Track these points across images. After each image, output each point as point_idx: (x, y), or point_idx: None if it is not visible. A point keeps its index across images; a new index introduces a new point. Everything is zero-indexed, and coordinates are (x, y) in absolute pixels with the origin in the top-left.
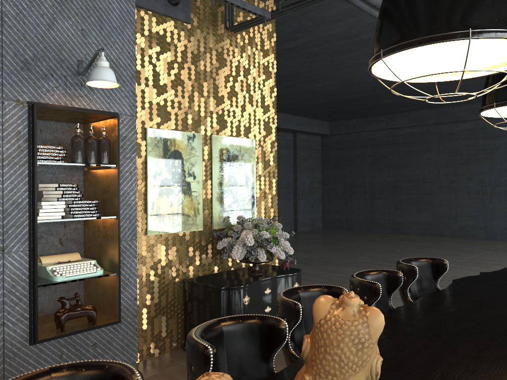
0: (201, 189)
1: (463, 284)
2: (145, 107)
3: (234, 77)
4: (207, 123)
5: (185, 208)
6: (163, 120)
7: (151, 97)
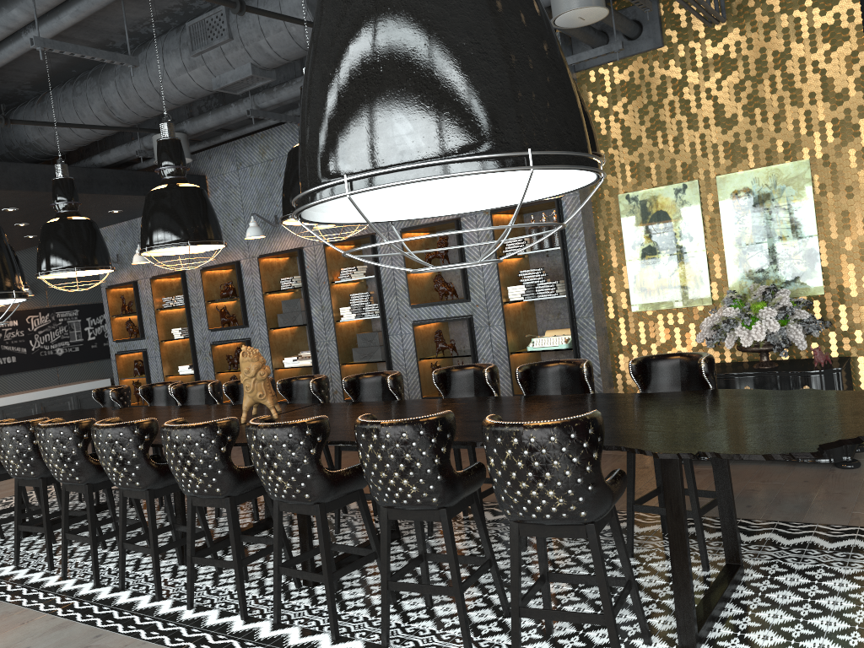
0: (703, 252)
1: (684, 393)
2: (616, 172)
3: (756, 78)
4: (709, 162)
5: (679, 278)
6: (640, 180)
7: (622, 158)
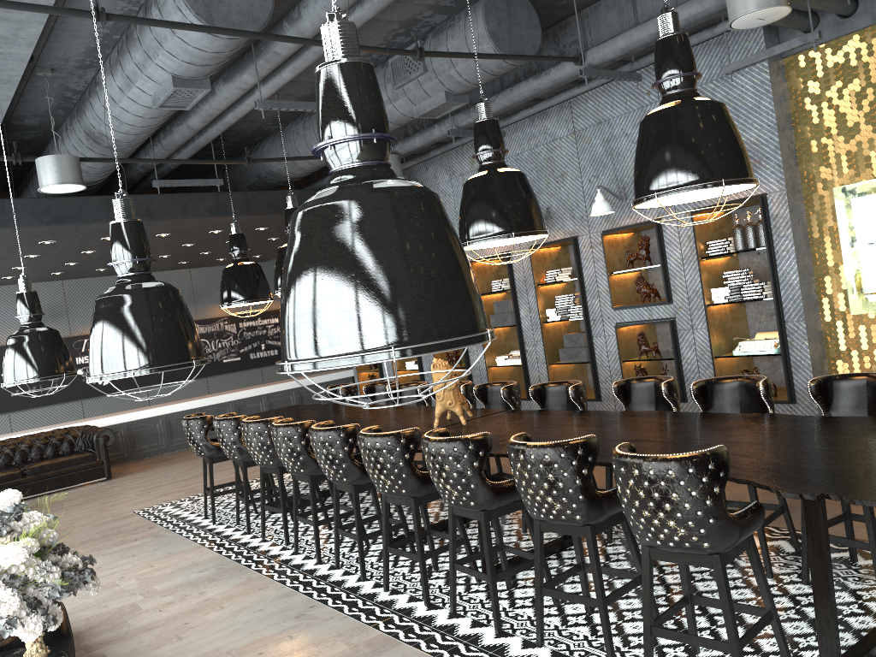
0: None
1: (861, 419)
2: (830, 163)
3: None
4: None
5: None
6: (858, 171)
7: (837, 148)
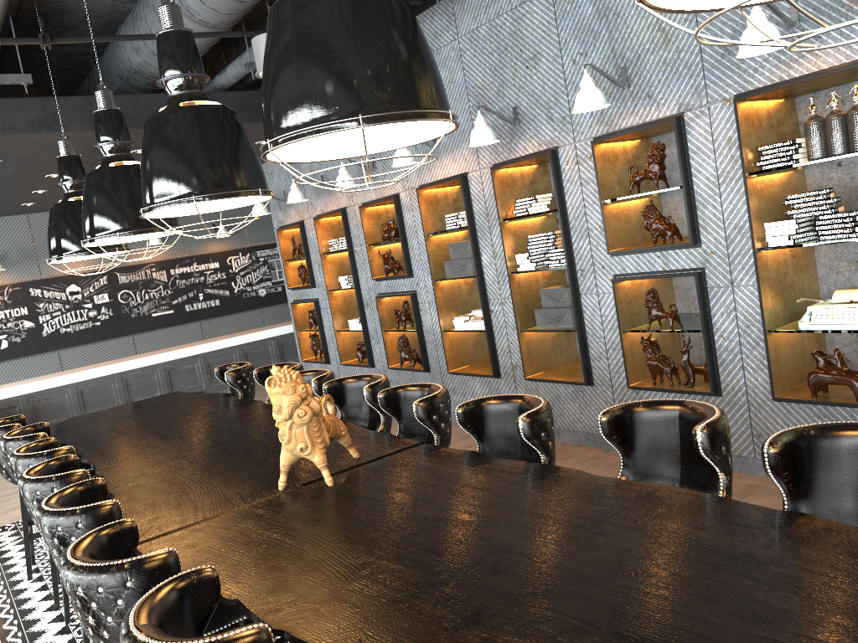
0: None
1: None
2: None
3: None
4: None
5: None
6: None
7: None
